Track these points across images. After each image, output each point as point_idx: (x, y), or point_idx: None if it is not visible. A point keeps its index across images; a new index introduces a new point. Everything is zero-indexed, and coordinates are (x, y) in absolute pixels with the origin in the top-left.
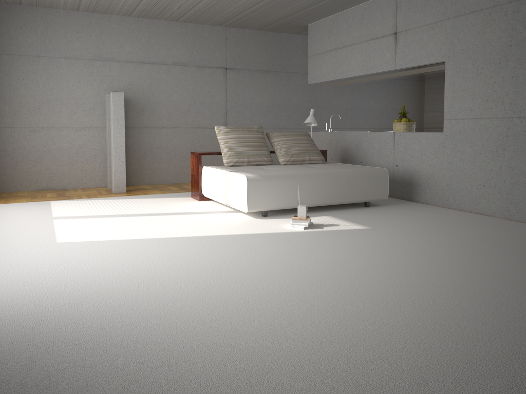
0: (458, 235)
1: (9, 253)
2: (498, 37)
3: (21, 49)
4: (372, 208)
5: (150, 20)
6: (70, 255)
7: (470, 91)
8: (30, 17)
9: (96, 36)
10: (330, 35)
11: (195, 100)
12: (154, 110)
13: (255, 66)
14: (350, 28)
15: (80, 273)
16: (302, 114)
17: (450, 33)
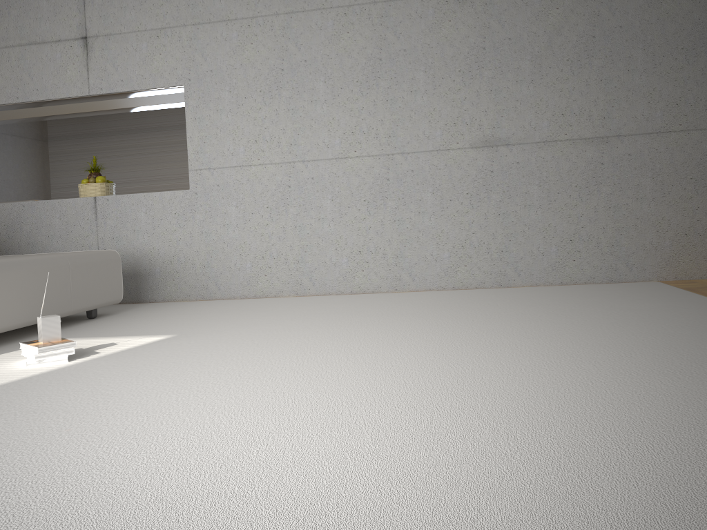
0: (303, 316)
1: None
2: (264, 57)
3: None
4: (107, 318)
5: None
6: None
7: (229, 128)
8: None
9: None
10: None
11: None
12: None
13: None
14: None
15: None
16: None
17: (190, 46)
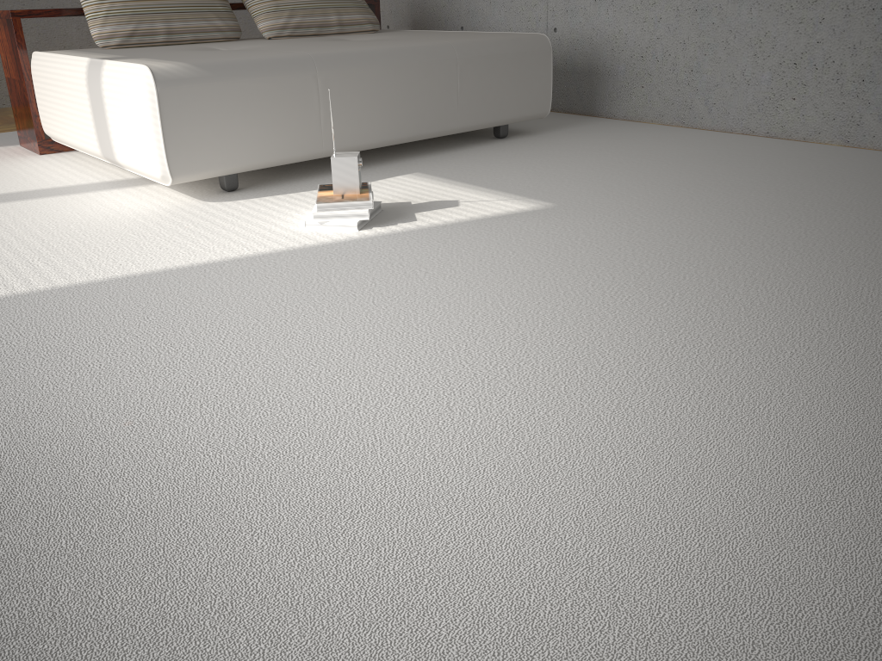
0: (805, 208)
1: None
2: None
3: None
4: (517, 142)
5: None
6: None
7: None
8: None
9: None
10: None
11: None
12: None
13: None
14: None
15: None
16: None
17: None
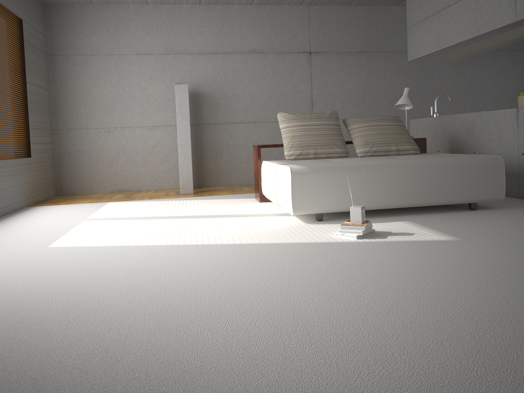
0: None
1: None
2: None
3: (94, 49)
4: (479, 212)
5: (223, 6)
6: (36, 264)
7: None
8: (101, 16)
9: (166, 28)
10: None
11: (275, 90)
12: (230, 103)
13: (344, 48)
14: None
15: (11, 288)
16: None
17: None
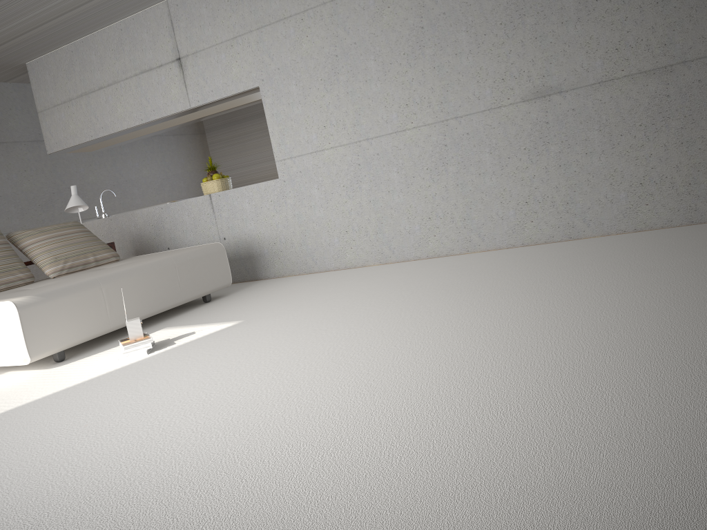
0: (355, 293)
1: None
2: (319, 47)
3: None
4: (217, 301)
5: None
6: None
7: (301, 118)
8: None
9: None
10: (71, 74)
11: None
12: None
13: None
14: (104, 61)
15: None
16: (45, 204)
17: (258, 50)
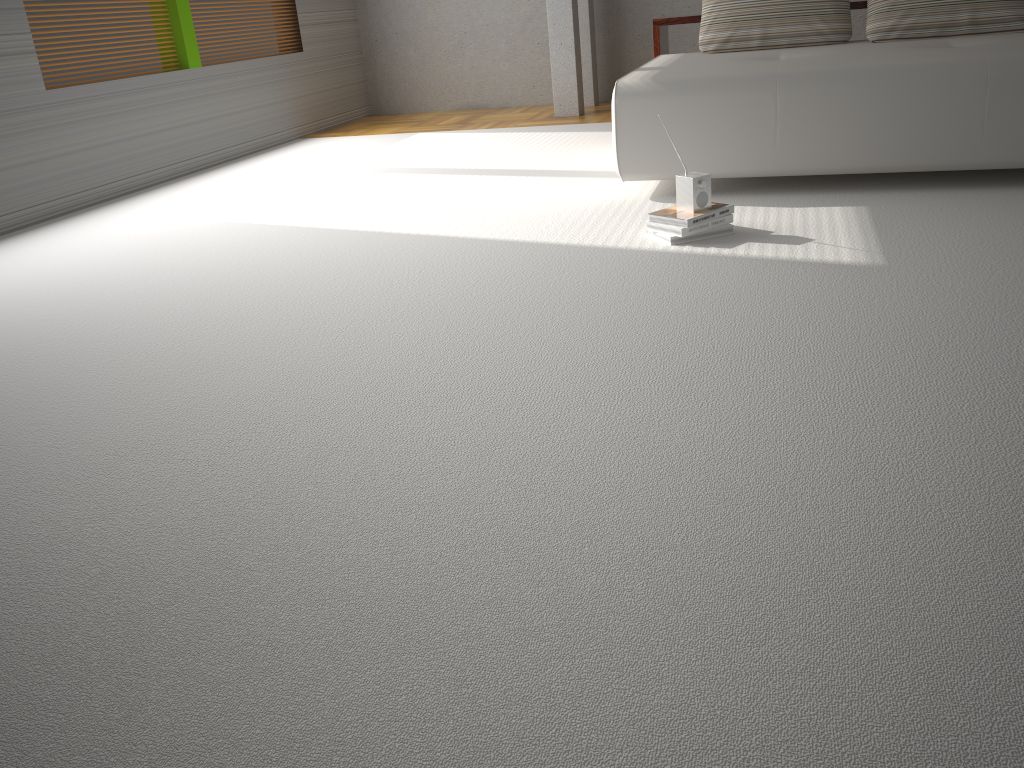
0: None
1: (117, 233)
2: None
3: None
4: None
5: None
6: (154, 250)
7: None
8: None
9: None
10: None
11: None
12: None
13: None
14: None
15: (72, 288)
16: None
17: None
